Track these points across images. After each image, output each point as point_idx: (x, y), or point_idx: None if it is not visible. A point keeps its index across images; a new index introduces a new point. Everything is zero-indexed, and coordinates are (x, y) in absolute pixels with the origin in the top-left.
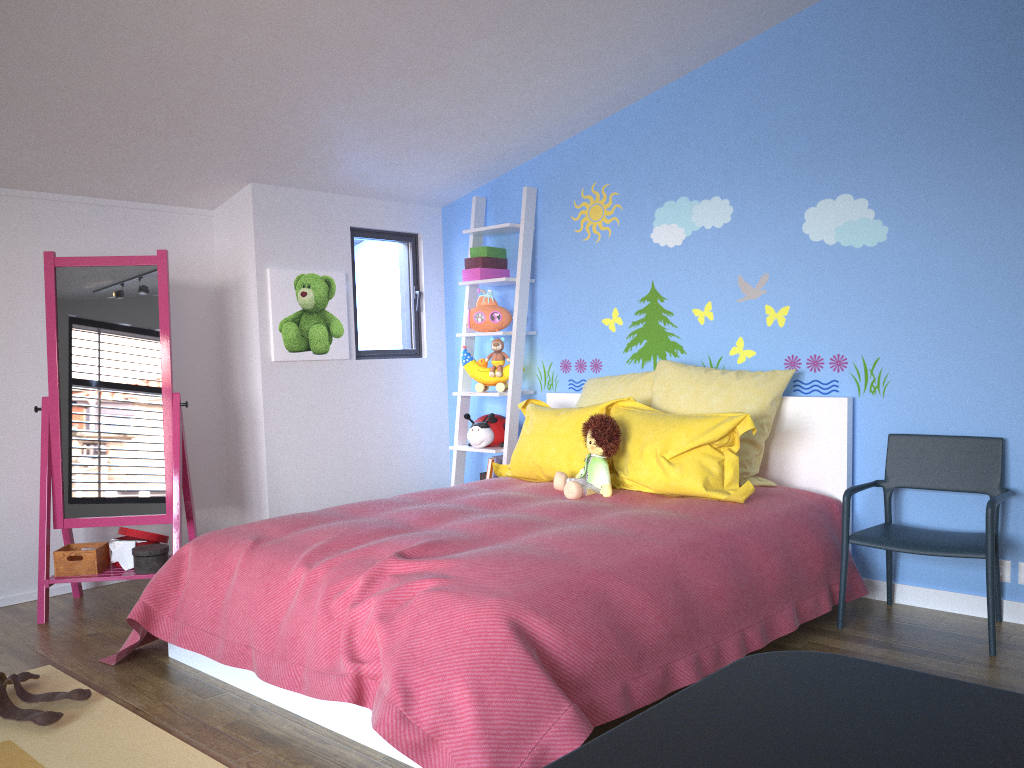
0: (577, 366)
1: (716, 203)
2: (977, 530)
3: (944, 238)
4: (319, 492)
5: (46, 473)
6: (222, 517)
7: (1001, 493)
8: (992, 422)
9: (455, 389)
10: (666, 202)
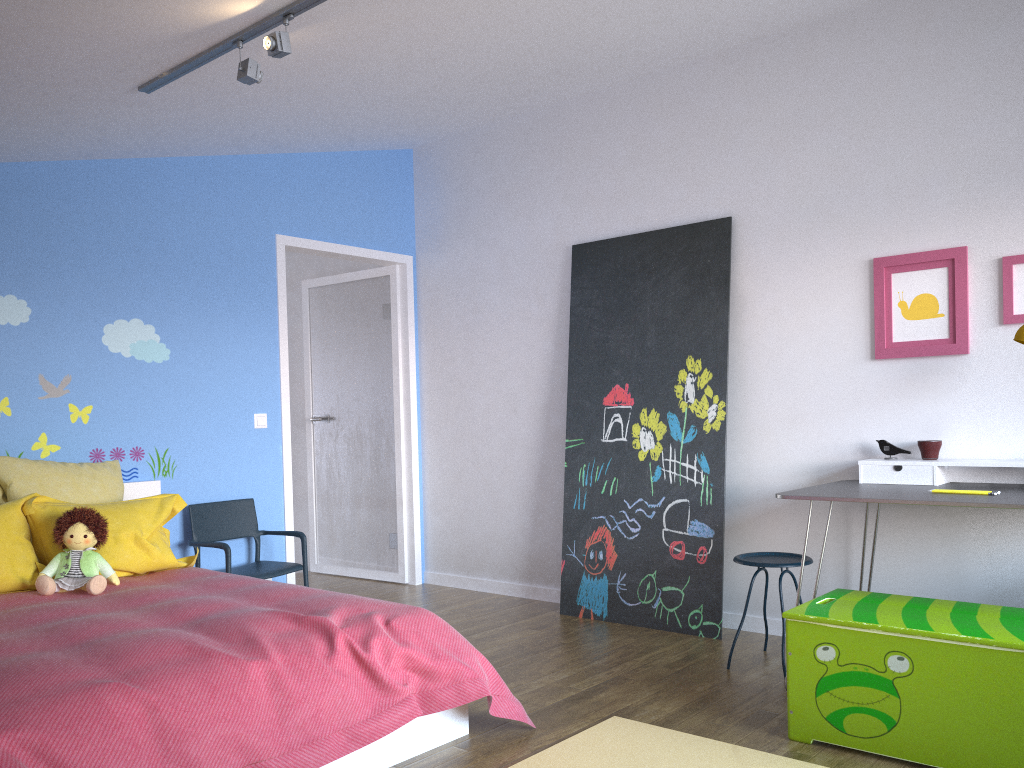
0: None
1: (12, 301)
2: (236, 564)
3: (207, 363)
4: None
5: None
6: None
7: (260, 533)
8: (241, 489)
9: None
10: None
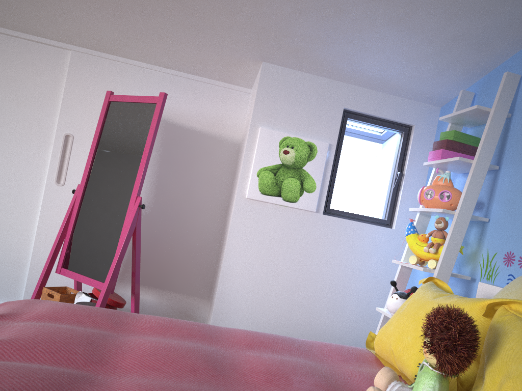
0: (520, 261)
1: None
2: None
3: None
4: (261, 310)
5: (60, 233)
6: (202, 306)
7: None
8: None
9: None
10: None
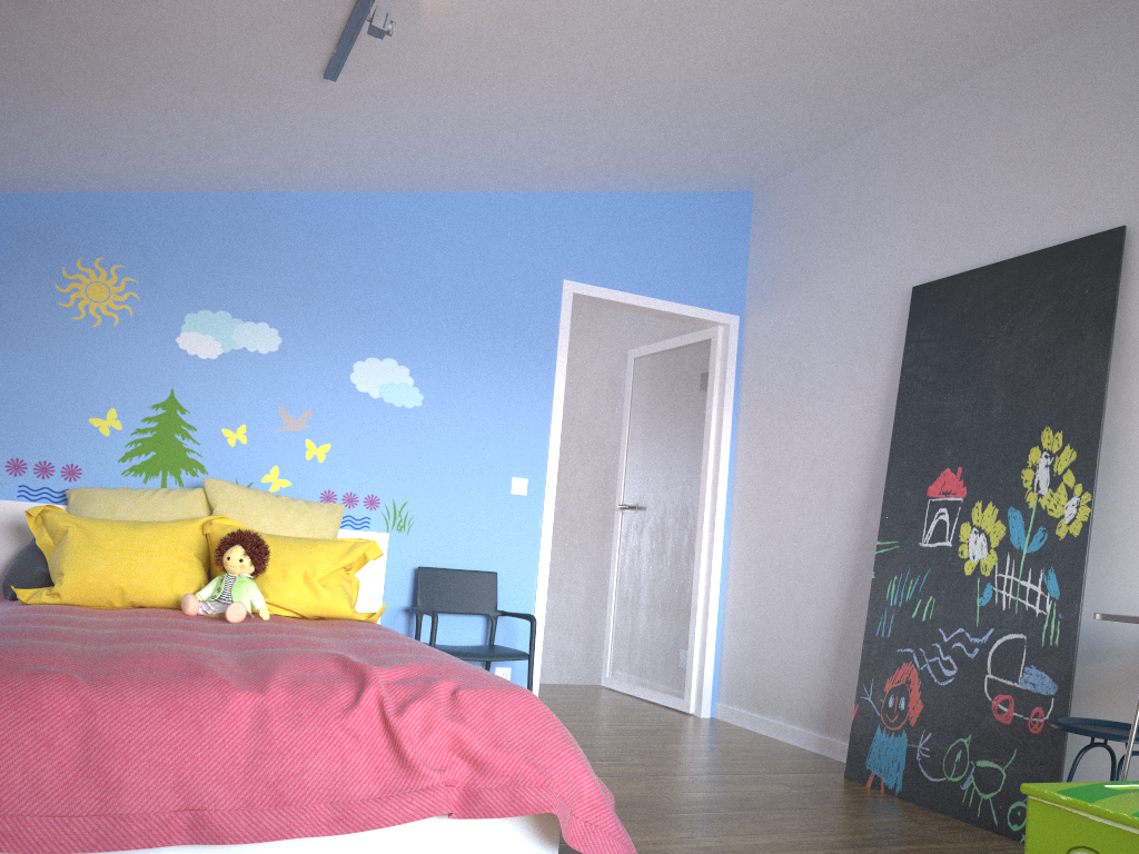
0: (38, 469)
1: (263, 329)
2: (469, 645)
3: (464, 415)
4: None
5: None
6: None
7: (498, 614)
8: (486, 560)
9: None
10: (202, 310)
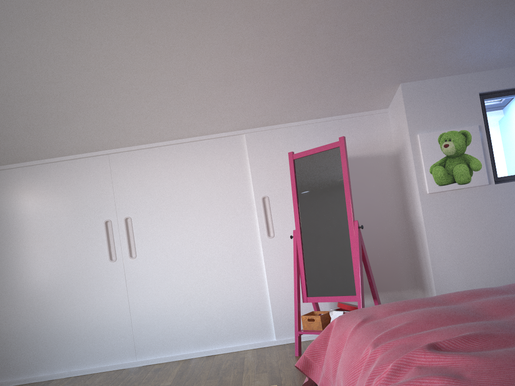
0: None
1: None
2: None
3: None
4: (474, 279)
5: (296, 271)
6: (413, 296)
7: None
8: None
9: None
10: None
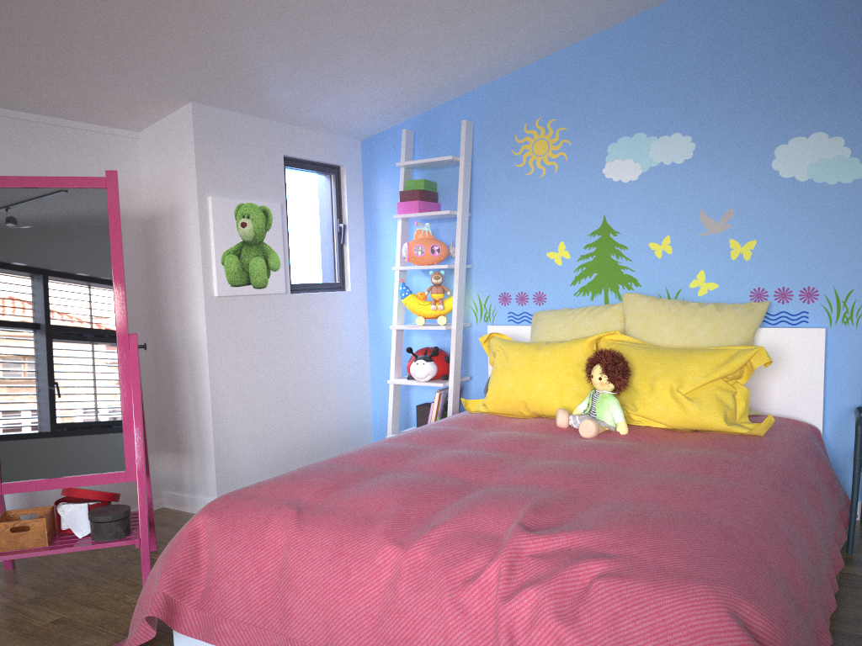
0: (518, 299)
1: (676, 139)
2: None
3: None
4: (260, 432)
5: None
6: (154, 463)
7: None
8: None
9: (377, 322)
10: (620, 138)
